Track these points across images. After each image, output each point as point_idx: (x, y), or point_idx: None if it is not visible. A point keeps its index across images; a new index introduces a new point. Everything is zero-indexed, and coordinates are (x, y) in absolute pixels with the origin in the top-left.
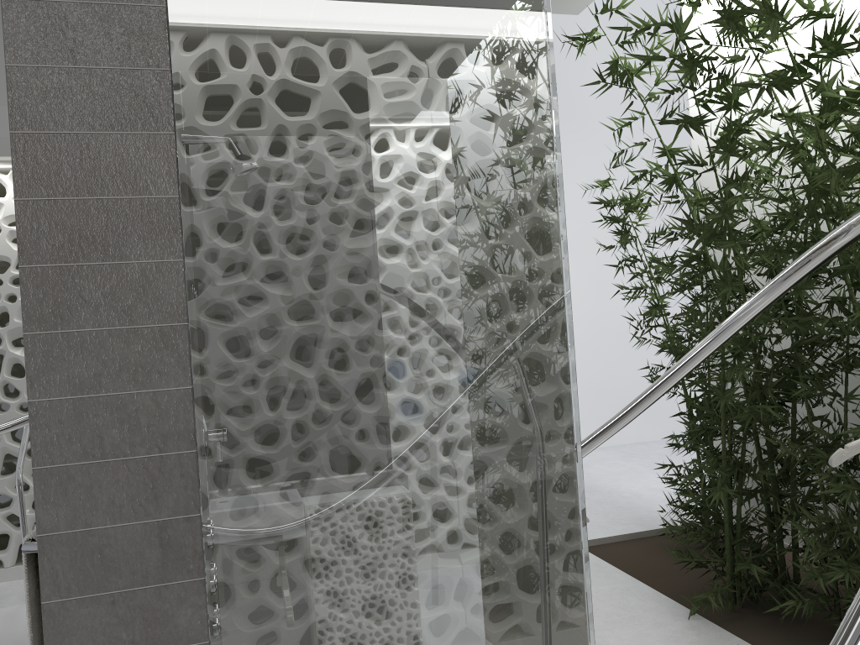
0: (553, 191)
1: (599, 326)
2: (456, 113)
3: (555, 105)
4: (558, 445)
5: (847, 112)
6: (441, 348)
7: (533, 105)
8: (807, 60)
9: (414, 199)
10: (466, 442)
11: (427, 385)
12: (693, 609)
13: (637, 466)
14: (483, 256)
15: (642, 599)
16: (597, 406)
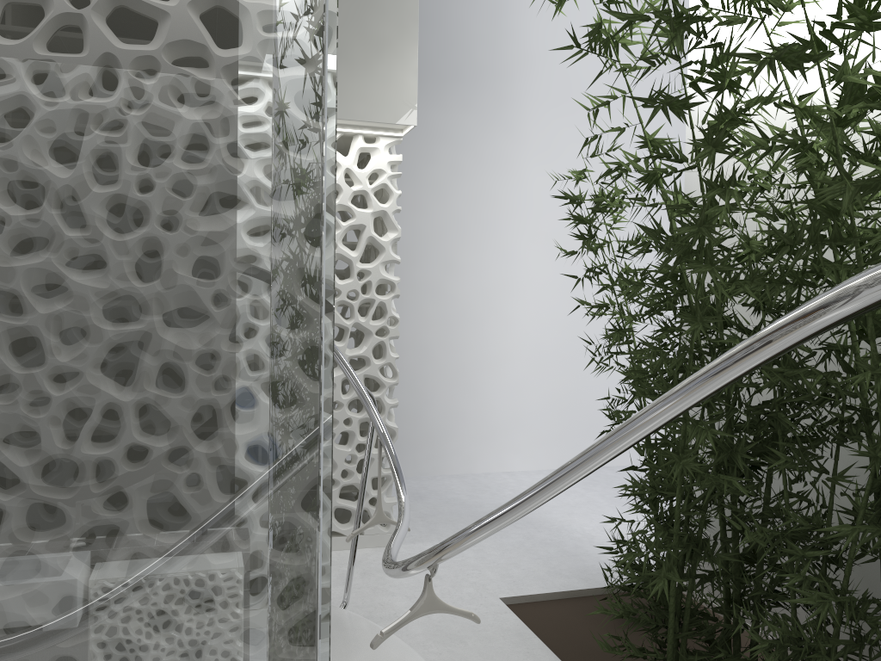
0: (315, 174)
1: (573, 334)
2: (114, 1)
3: (333, 9)
4: (281, 656)
5: (876, 104)
6: (41, 467)
7: (286, 3)
8: (829, 31)
9: (2, 165)
10: (84, 651)
11: (5, 539)
12: None
13: (597, 498)
14: (151, 290)
15: None
16: (563, 424)
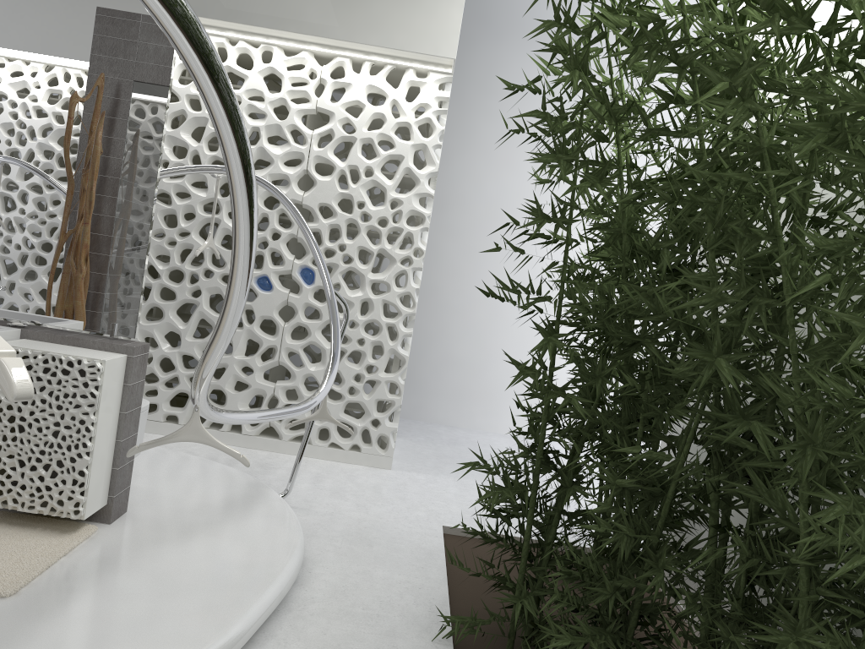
0: None
1: None
2: None
3: None
4: None
5: None
6: None
7: None
8: None
9: None
10: None
11: None
12: (442, 630)
13: None
14: None
15: (418, 602)
16: None
